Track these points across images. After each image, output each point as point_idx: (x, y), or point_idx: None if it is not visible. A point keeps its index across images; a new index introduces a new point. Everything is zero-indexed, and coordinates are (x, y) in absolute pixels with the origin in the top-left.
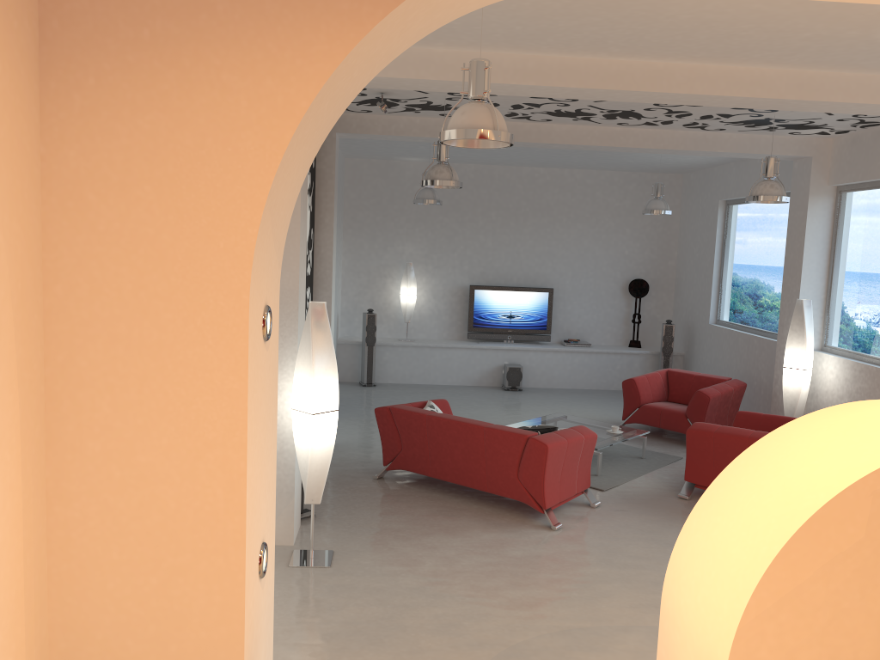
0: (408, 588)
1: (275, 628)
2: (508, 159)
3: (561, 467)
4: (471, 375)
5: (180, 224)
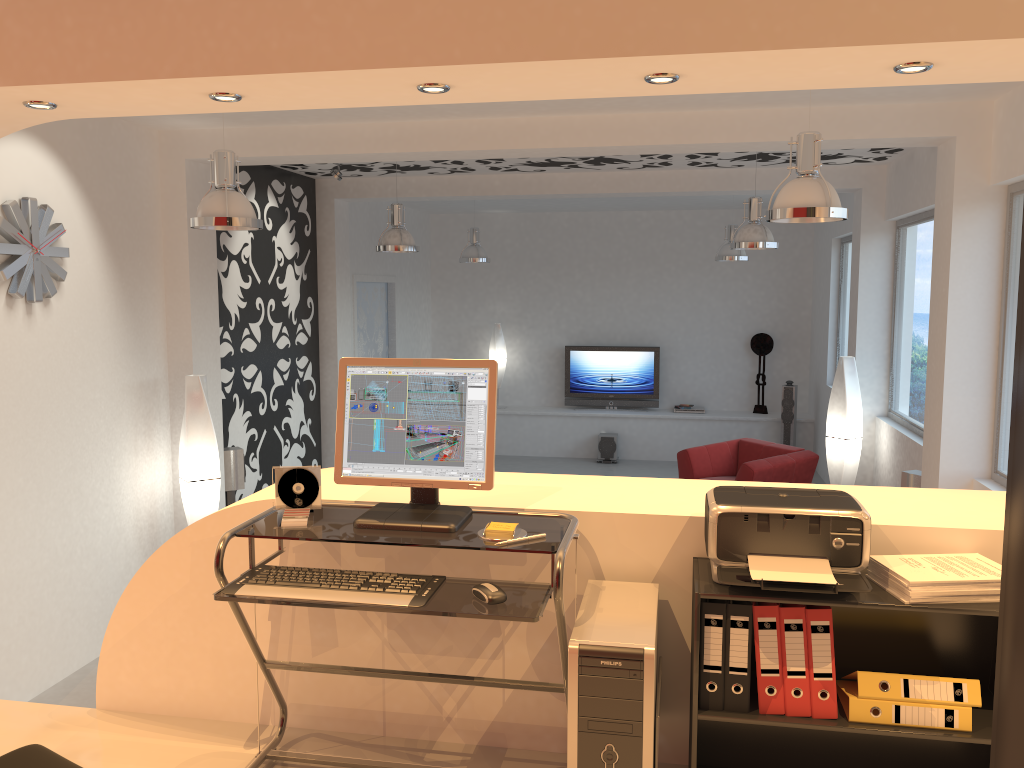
0: None
1: None
2: (590, 205)
3: None
4: (564, 445)
5: None
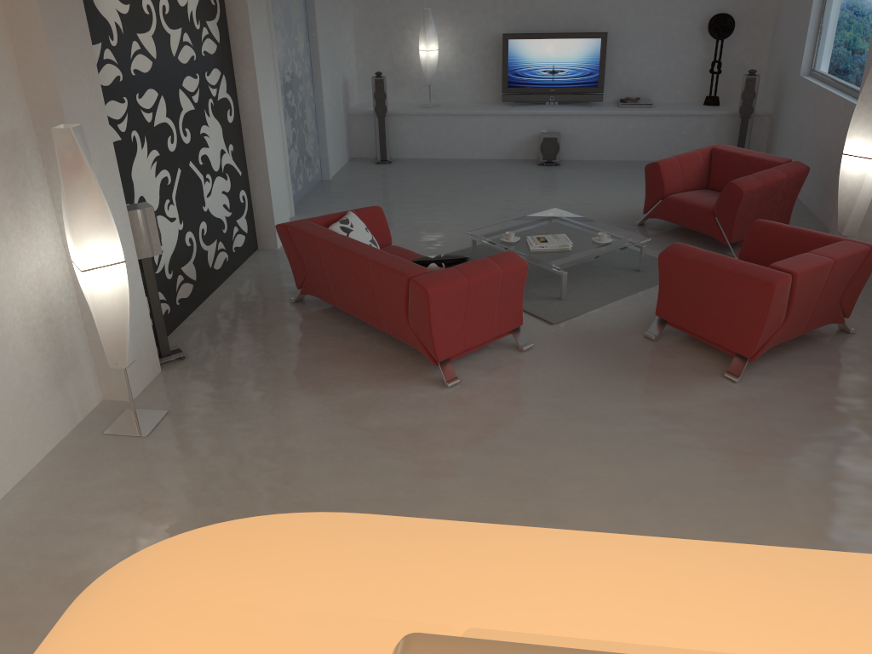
0: (210, 473)
1: (22, 528)
2: None
3: (463, 311)
4: (502, 146)
5: None
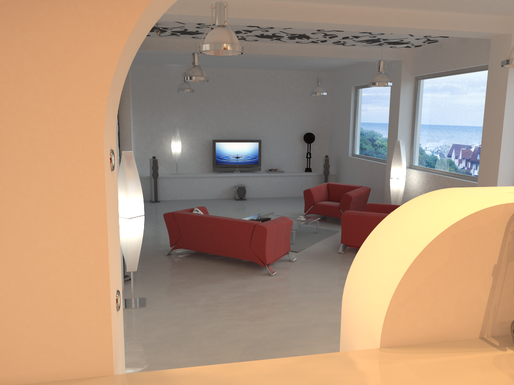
0: (192, 314)
1: None
2: (231, 64)
3: (274, 240)
4: (216, 192)
5: (57, 100)
